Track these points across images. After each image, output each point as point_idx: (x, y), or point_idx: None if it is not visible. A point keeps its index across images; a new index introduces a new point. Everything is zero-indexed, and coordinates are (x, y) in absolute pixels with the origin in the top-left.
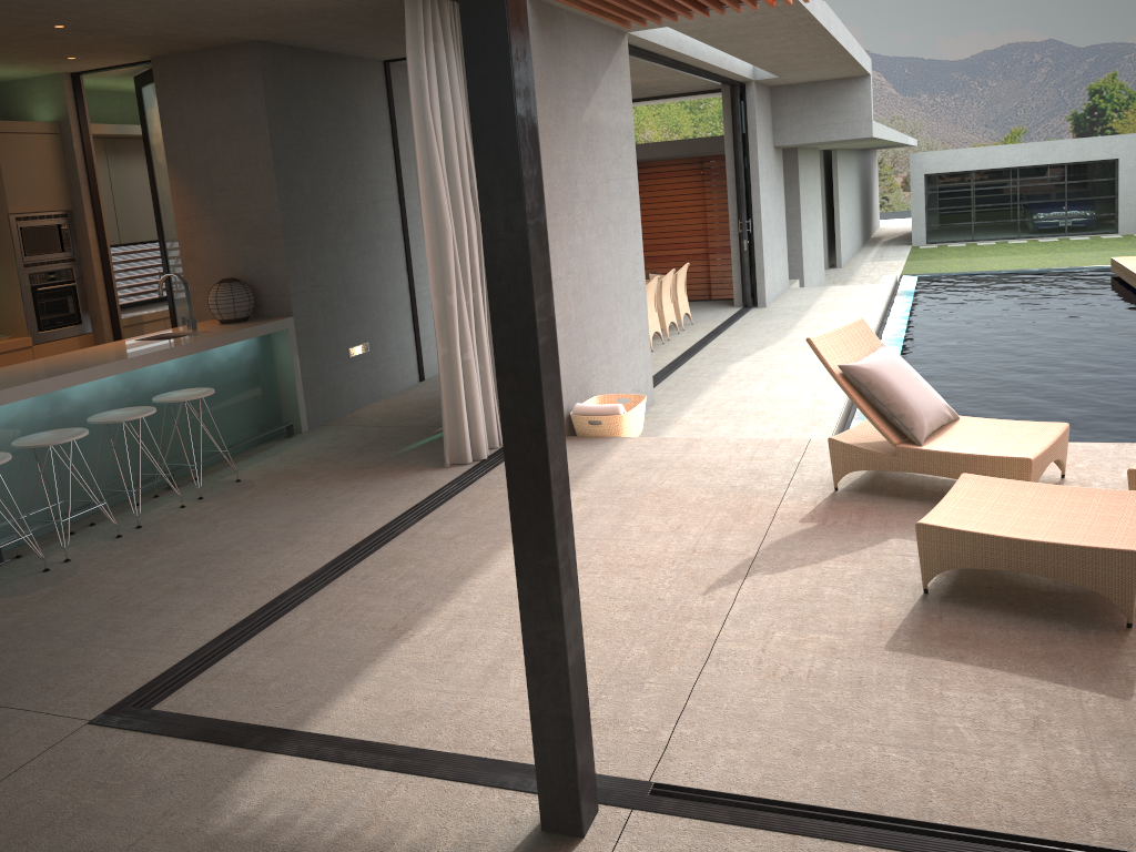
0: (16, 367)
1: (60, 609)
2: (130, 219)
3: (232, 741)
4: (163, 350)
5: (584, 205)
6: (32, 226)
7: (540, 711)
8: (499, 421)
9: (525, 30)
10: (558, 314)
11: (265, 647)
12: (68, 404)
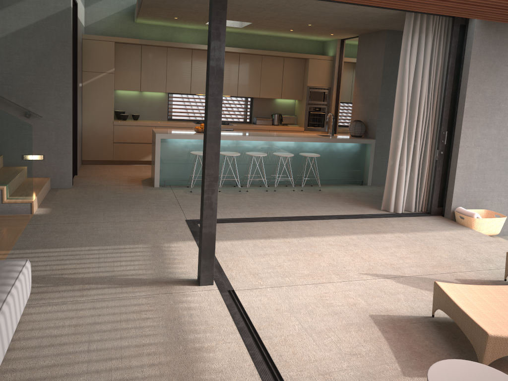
0: (270, 133)
1: (225, 199)
2: None
3: (194, 235)
4: (310, 138)
5: (505, 115)
6: (314, 91)
7: (199, 243)
8: (419, 201)
9: (222, 40)
10: (460, 162)
11: (239, 225)
12: (274, 147)
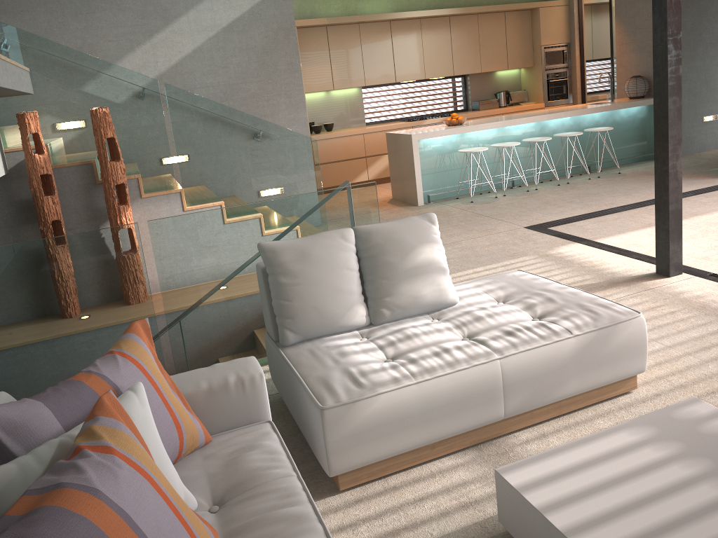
0: (530, 112)
1: (527, 201)
2: (599, 46)
3: (566, 238)
4: (592, 108)
5: None
6: (550, 51)
7: (658, 226)
8: None
9: None
10: None
11: (594, 221)
12: (547, 128)
